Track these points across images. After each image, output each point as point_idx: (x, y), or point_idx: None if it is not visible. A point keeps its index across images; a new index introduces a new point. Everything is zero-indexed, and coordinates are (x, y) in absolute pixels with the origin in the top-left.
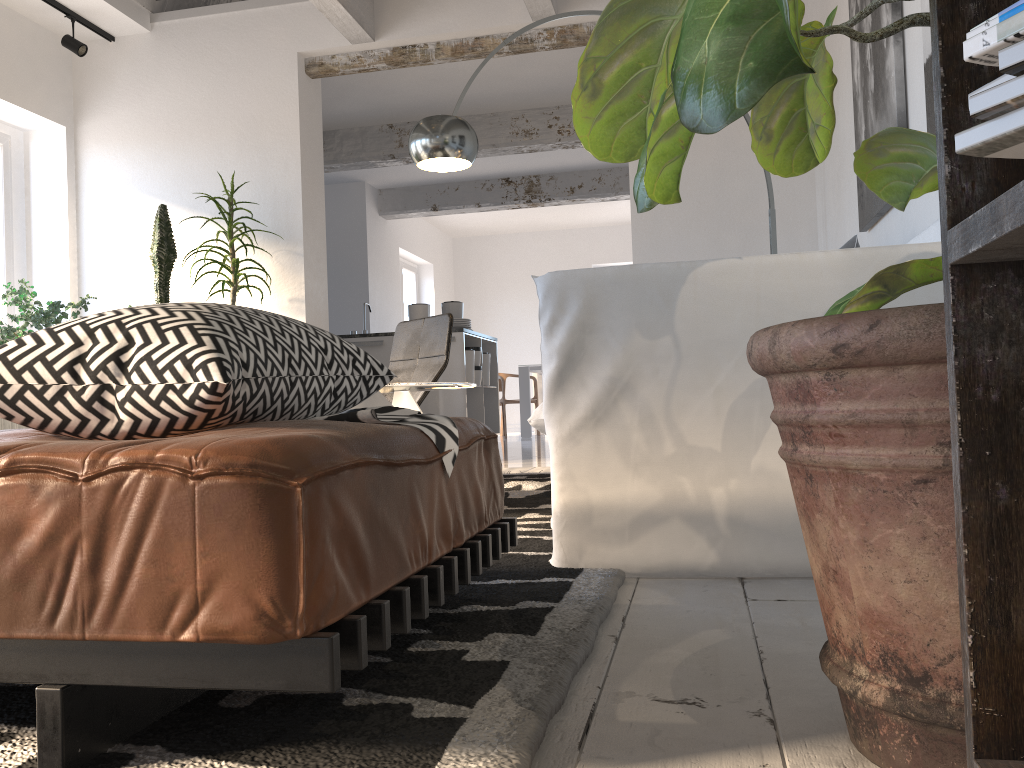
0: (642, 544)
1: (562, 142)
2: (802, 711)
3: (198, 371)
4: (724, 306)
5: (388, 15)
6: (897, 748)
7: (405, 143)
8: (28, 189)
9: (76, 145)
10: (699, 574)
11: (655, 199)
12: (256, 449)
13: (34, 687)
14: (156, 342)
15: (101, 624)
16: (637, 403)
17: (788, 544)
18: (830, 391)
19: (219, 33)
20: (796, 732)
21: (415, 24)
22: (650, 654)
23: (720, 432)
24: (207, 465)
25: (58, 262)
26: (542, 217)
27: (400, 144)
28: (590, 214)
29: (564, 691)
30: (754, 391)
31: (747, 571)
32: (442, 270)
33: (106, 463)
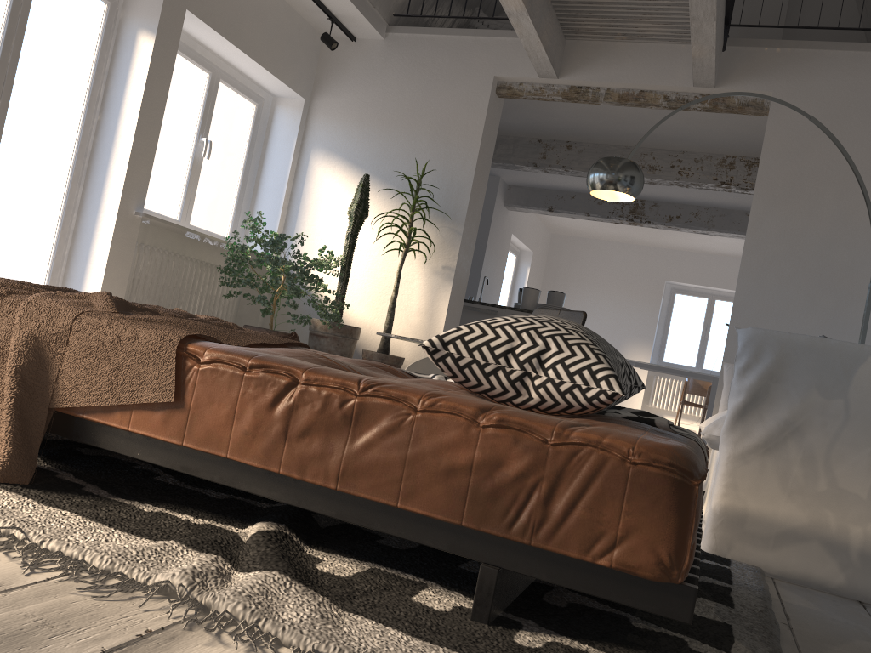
0: (782, 553)
1: (679, 181)
2: None
3: (601, 381)
4: None
5: (574, 60)
6: None
7: (548, 156)
8: (266, 140)
9: (308, 114)
10: (825, 589)
11: None
12: (670, 453)
13: (404, 551)
14: (567, 352)
15: (544, 538)
16: (803, 444)
17: None
18: None
19: (436, 50)
20: None
21: (594, 71)
22: (825, 647)
23: (868, 484)
24: (640, 457)
25: (275, 199)
26: (633, 233)
27: (543, 156)
28: (675, 239)
29: None
30: None
31: (868, 598)
32: (538, 258)
33: (567, 437)
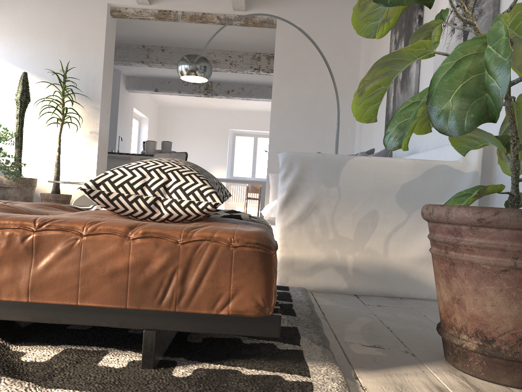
0: (315, 277)
1: (231, 69)
2: (421, 351)
3: (207, 196)
4: (361, 177)
5: None
6: (476, 365)
7: (150, 56)
8: None
9: None
10: (338, 292)
11: (402, 149)
12: (256, 236)
13: (88, 330)
14: (182, 180)
15: (184, 305)
16: (319, 215)
17: (377, 281)
18: (470, 234)
19: None
20: (425, 359)
21: (173, 0)
22: (345, 326)
23: (353, 231)
24: (238, 242)
25: None
26: (208, 102)
27: (147, 56)
28: (232, 104)
29: (328, 340)
30: (369, 215)
31: (359, 292)
32: (152, 121)
33: (191, 237)
